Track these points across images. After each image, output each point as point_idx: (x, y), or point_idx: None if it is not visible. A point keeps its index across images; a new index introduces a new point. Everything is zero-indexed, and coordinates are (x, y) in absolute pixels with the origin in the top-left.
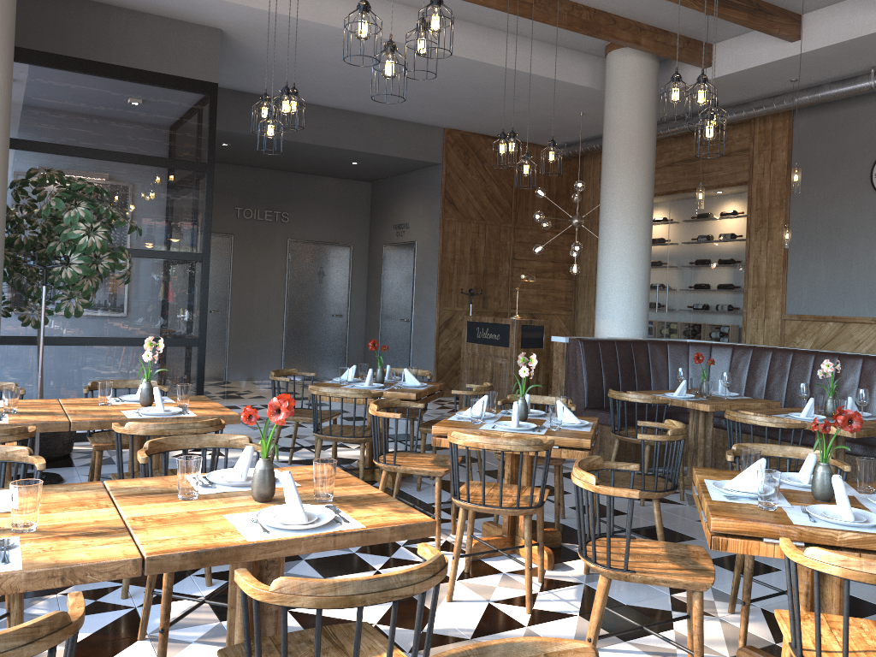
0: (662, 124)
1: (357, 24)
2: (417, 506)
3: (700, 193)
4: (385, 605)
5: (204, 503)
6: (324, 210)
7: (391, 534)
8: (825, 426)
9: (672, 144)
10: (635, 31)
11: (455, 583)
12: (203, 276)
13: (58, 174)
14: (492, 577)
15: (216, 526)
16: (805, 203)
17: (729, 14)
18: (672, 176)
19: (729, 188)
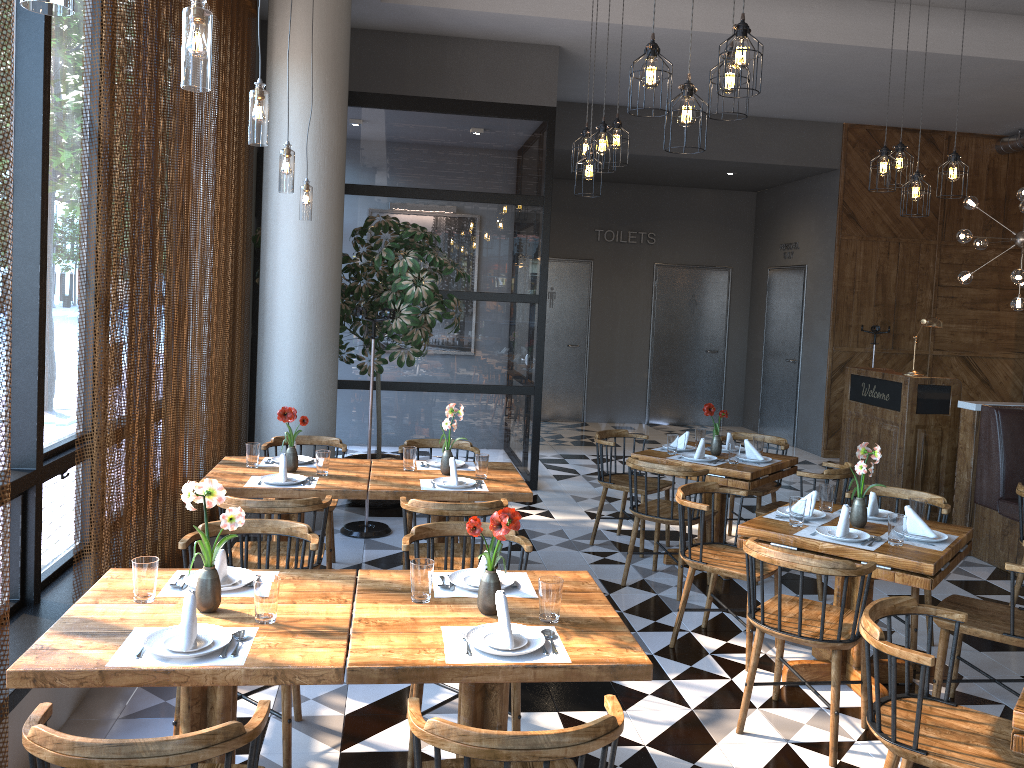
0: None
1: (643, 71)
2: (731, 610)
3: None
4: (663, 724)
5: (432, 609)
6: (697, 228)
7: (598, 673)
8: None
9: None
10: None
11: (755, 712)
12: (539, 320)
13: (392, 221)
14: (804, 710)
15: (427, 639)
16: None
17: None
18: None
19: None
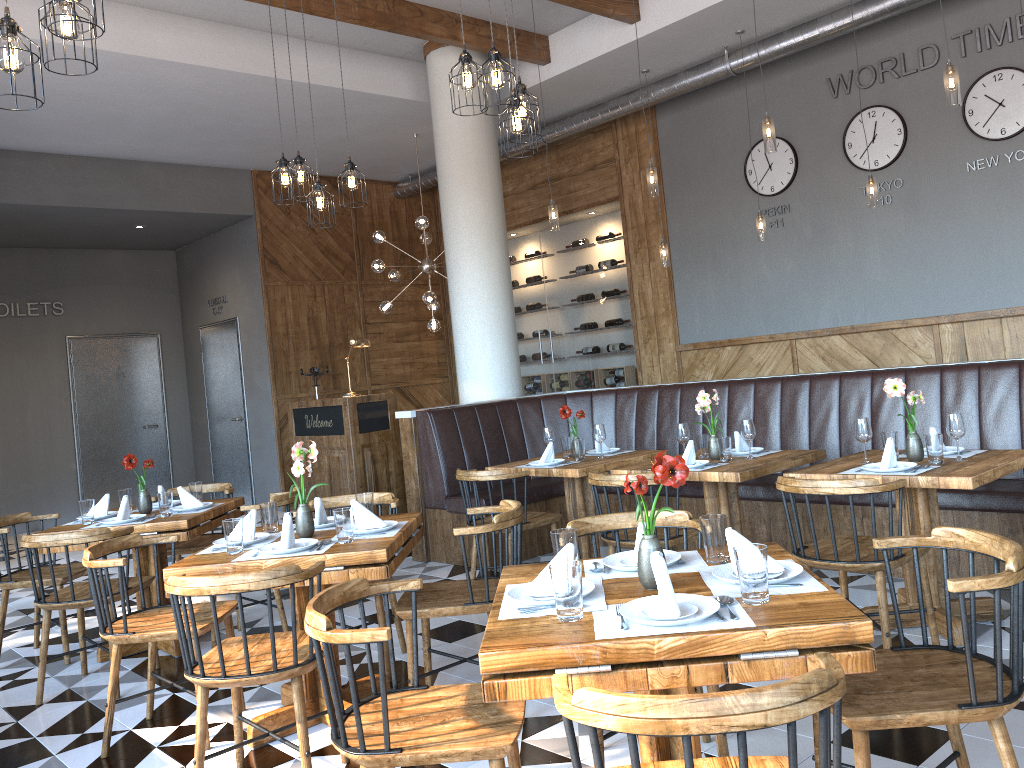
0: (514, 139)
1: None
2: (178, 683)
3: (552, 212)
4: None
5: None
6: (114, 293)
7: None
8: (641, 484)
9: (532, 163)
10: (449, 23)
11: None
12: None
13: None
14: None
15: None
16: (682, 213)
17: None
18: (537, 201)
19: (600, 207)
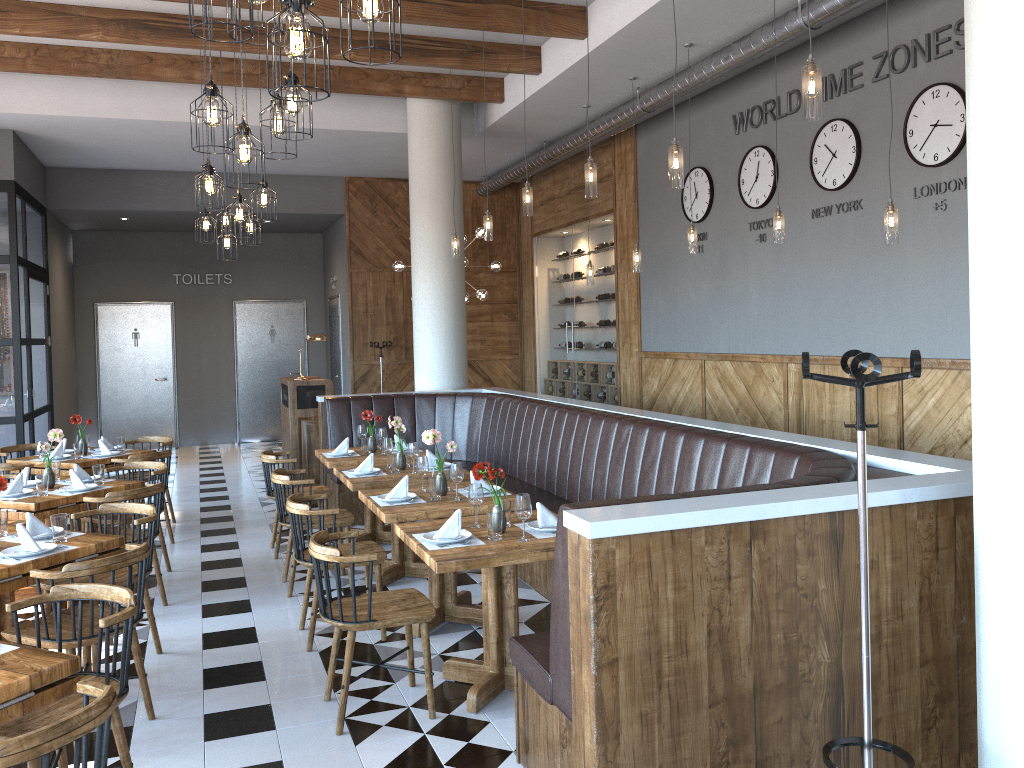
0: (533, 154)
1: None
2: None
3: (453, 242)
4: None
5: None
6: (271, 268)
7: None
8: None
9: (569, 170)
10: (395, 80)
11: None
12: (14, 359)
13: None
14: None
15: None
16: (648, 230)
17: (433, 62)
18: (571, 206)
19: (607, 216)
